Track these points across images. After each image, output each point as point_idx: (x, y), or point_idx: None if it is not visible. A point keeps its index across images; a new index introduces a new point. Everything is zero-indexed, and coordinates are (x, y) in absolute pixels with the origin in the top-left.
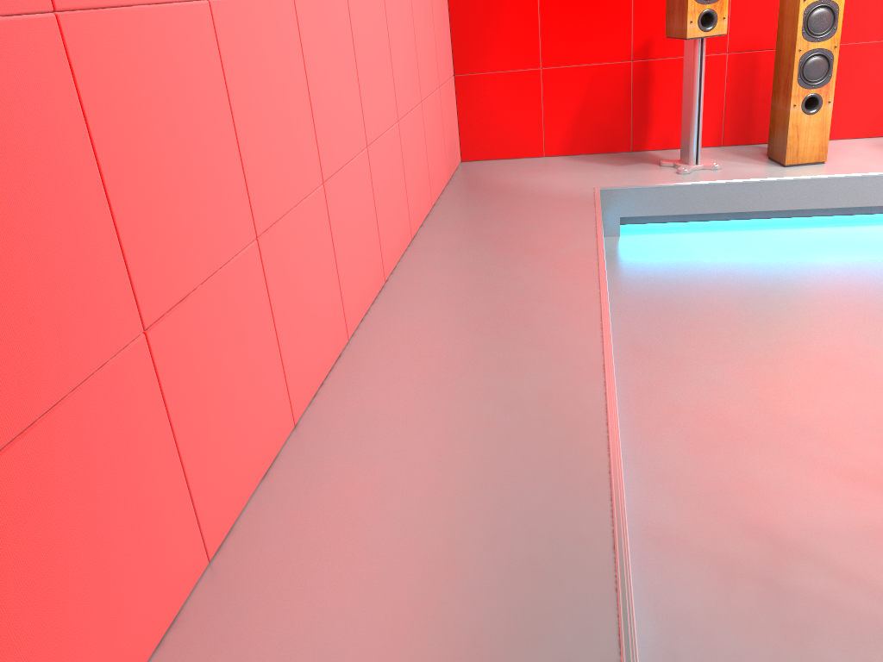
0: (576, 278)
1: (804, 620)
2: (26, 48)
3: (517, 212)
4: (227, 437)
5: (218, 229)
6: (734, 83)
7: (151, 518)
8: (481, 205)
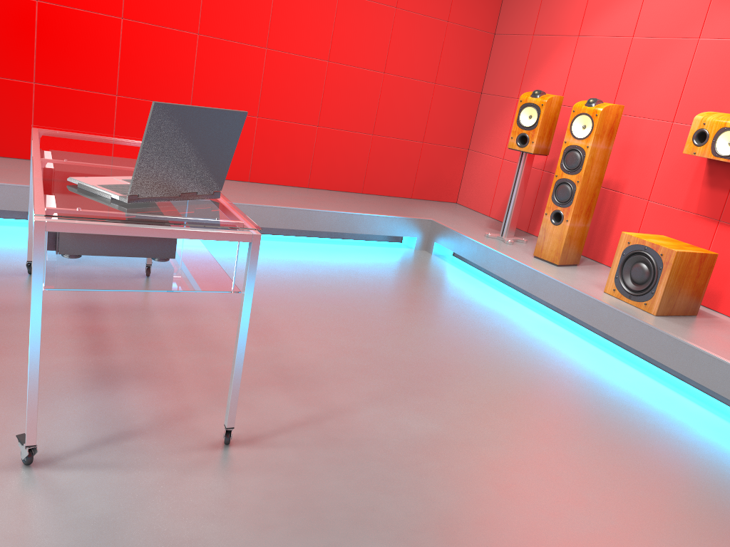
0: (276, 203)
1: None
2: (21, 4)
3: (369, 204)
4: None
5: (90, 80)
6: None
7: (11, 126)
8: (375, 200)
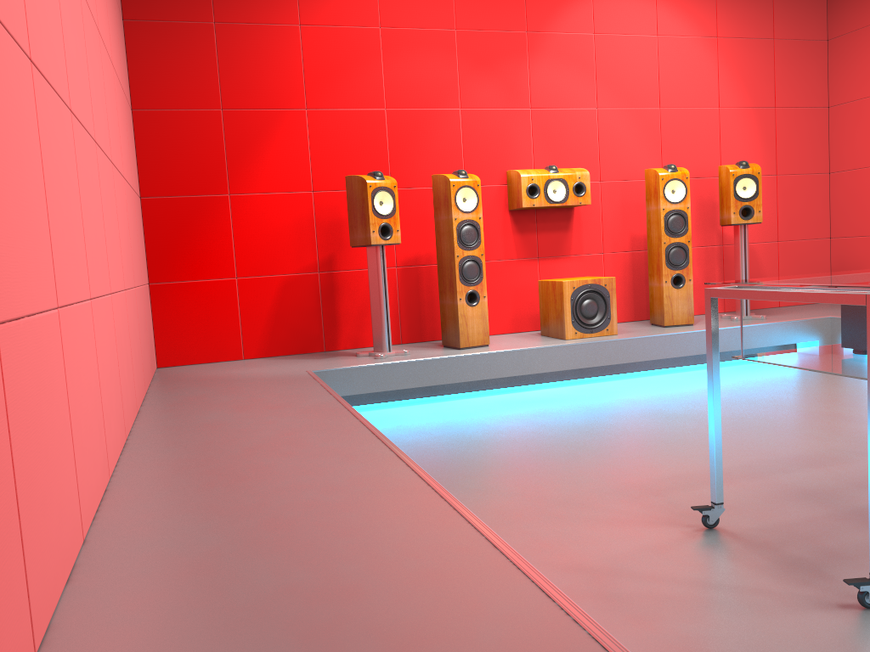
0: (331, 416)
1: (644, 611)
2: None
3: (241, 389)
4: (45, 506)
5: (37, 272)
6: (404, 291)
7: None
8: (200, 388)
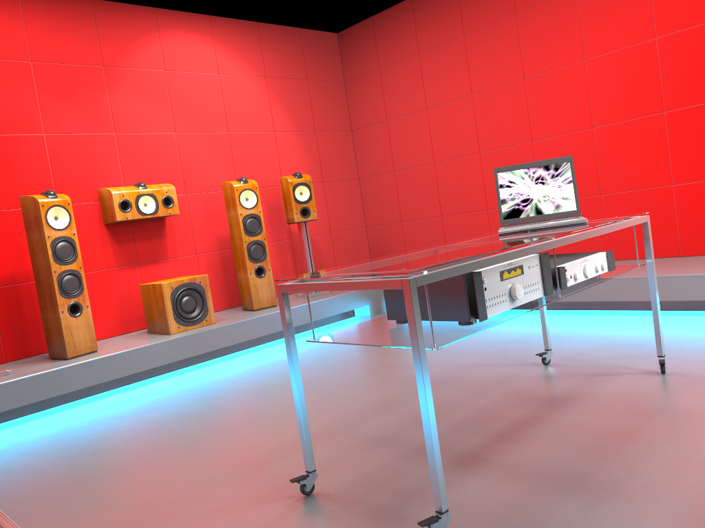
0: None
1: None
2: None
3: None
4: None
5: None
6: (3, 310)
7: None
8: None
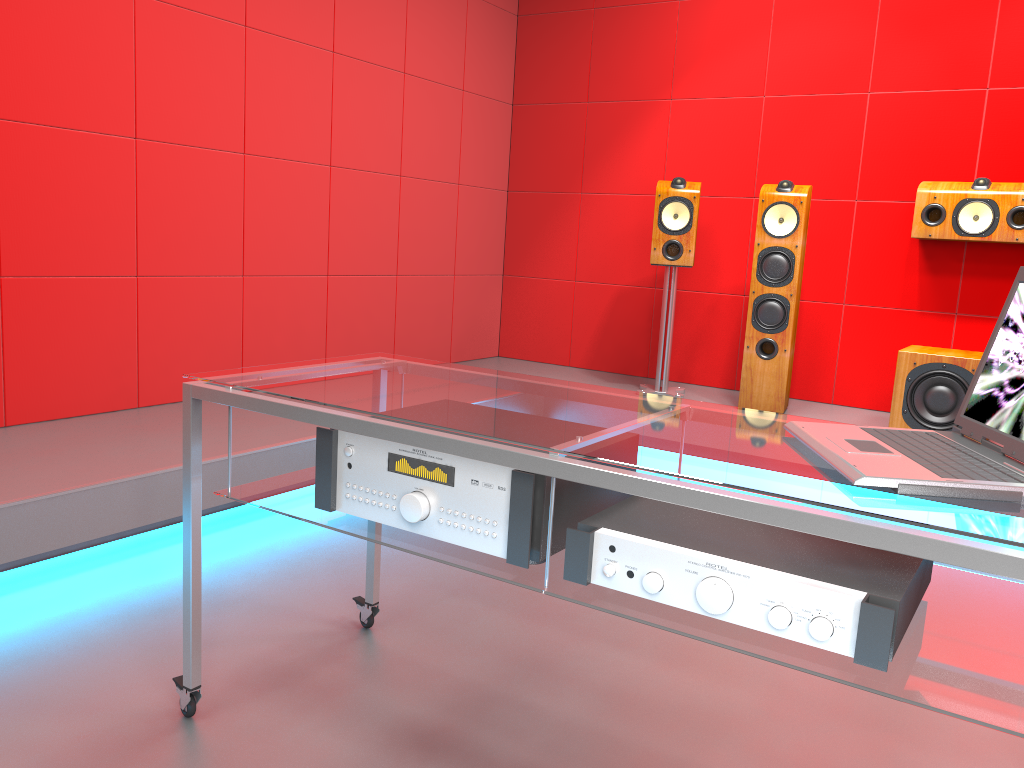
0: None
1: (135, 624)
2: None
3: None
4: None
5: None
6: None
7: None
8: None
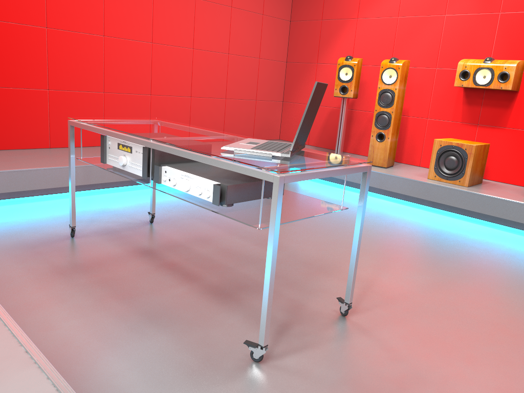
0: None
1: None
2: None
3: None
4: (8, 128)
5: (26, 79)
6: None
7: None
8: None
